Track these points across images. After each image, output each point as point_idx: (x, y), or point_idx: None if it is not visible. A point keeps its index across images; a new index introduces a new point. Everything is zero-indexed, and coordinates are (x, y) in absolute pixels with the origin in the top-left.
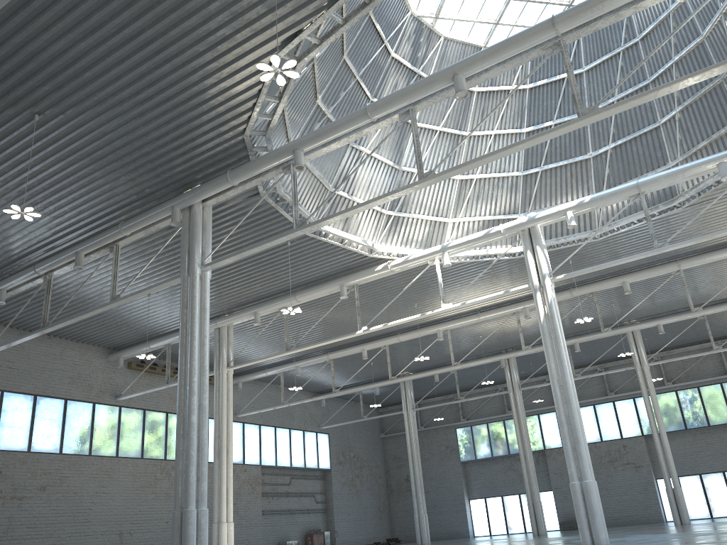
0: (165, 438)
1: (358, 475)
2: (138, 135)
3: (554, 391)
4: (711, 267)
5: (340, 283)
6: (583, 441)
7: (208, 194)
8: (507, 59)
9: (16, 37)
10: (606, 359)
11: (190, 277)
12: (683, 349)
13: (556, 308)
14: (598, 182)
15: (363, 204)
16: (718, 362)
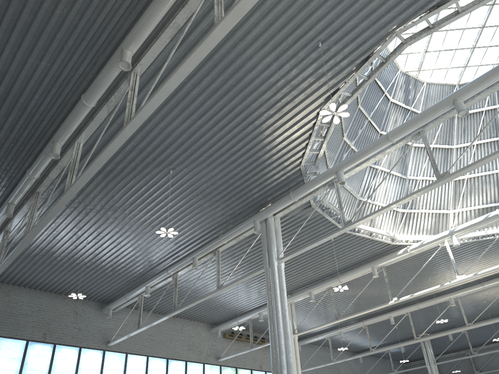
0: None
1: None
2: (231, 175)
3: None
4: None
5: (371, 266)
6: None
7: (278, 209)
8: (495, 82)
9: (161, 123)
10: None
11: (271, 268)
12: None
13: None
14: None
15: (395, 203)
16: None
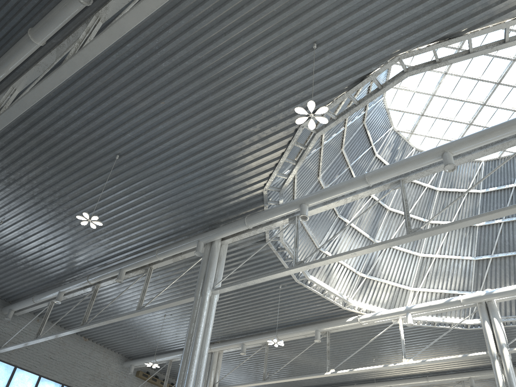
0: None
1: None
2: (185, 180)
3: None
4: None
5: (315, 328)
6: None
7: (227, 233)
8: (489, 145)
9: (118, 94)
10: None
11: (202, 297)
12: None
13: (514, 378)
14: None
15: (356, 250)
16: None
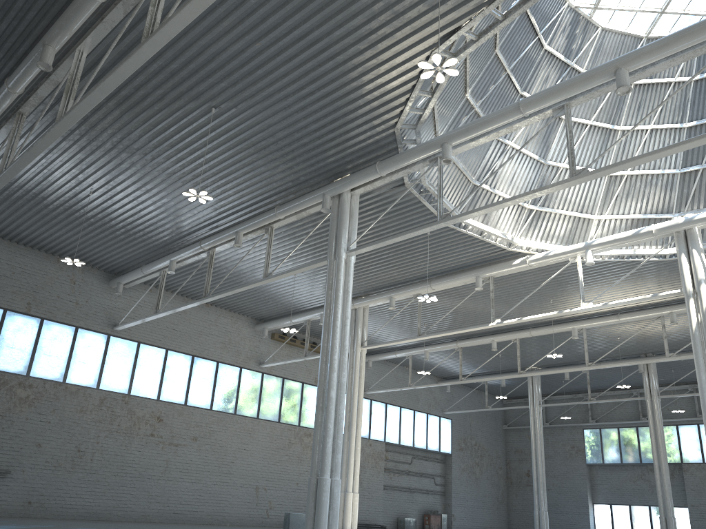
0: (300, 406)
1: (478, 463)
2: (298, 127)
3: (703, 405)
4: None
5: (476, 274)
6: None
7: (357, 183)
8: (678, 52)
9: (202, 40)
10: None
11: (336, 261)
12: None
13: None
14: None
15: (510, 200)
16: None
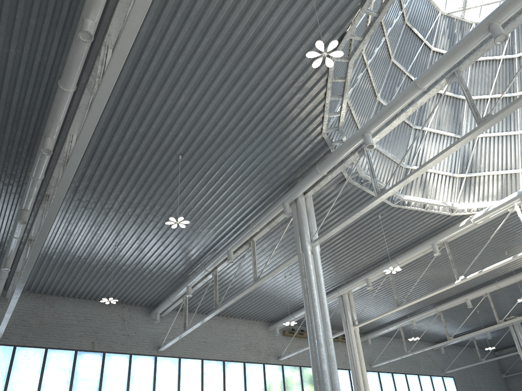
0: None
1: None
2: (248, 154)
3: None
4: None
5: (431, 243)
6: None
7: (306, 186)
8: None
9: (155, 103)
10: None
11: (304, 253)
12: None
13: None
14: None
15: (431, 160)
16: None
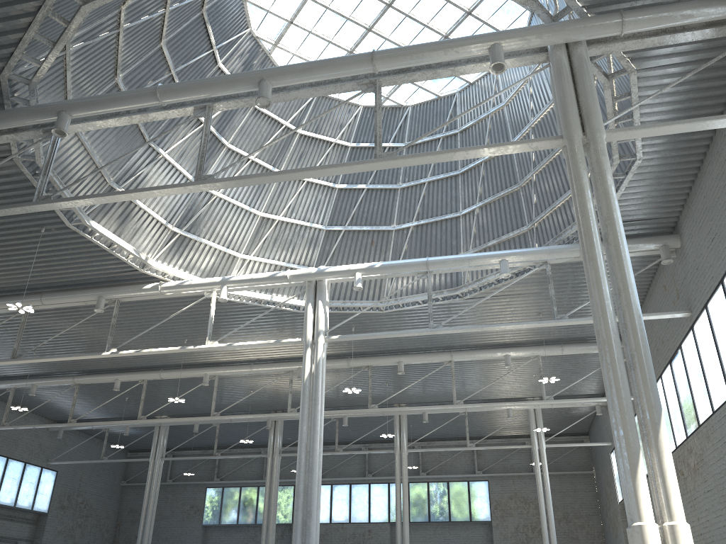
0: None
1: (81, 524)
2: None
3: (299, 456)
4: (479, 365)
5: (99, 294)
6: (315, 515)
7: None
8: (322, 83)
9: None
10: (372, 440)
11: None
12: (442, 442)
13: (323, 369)
14: (395, 256)
15: (124, 193)
16: (470, 460)
